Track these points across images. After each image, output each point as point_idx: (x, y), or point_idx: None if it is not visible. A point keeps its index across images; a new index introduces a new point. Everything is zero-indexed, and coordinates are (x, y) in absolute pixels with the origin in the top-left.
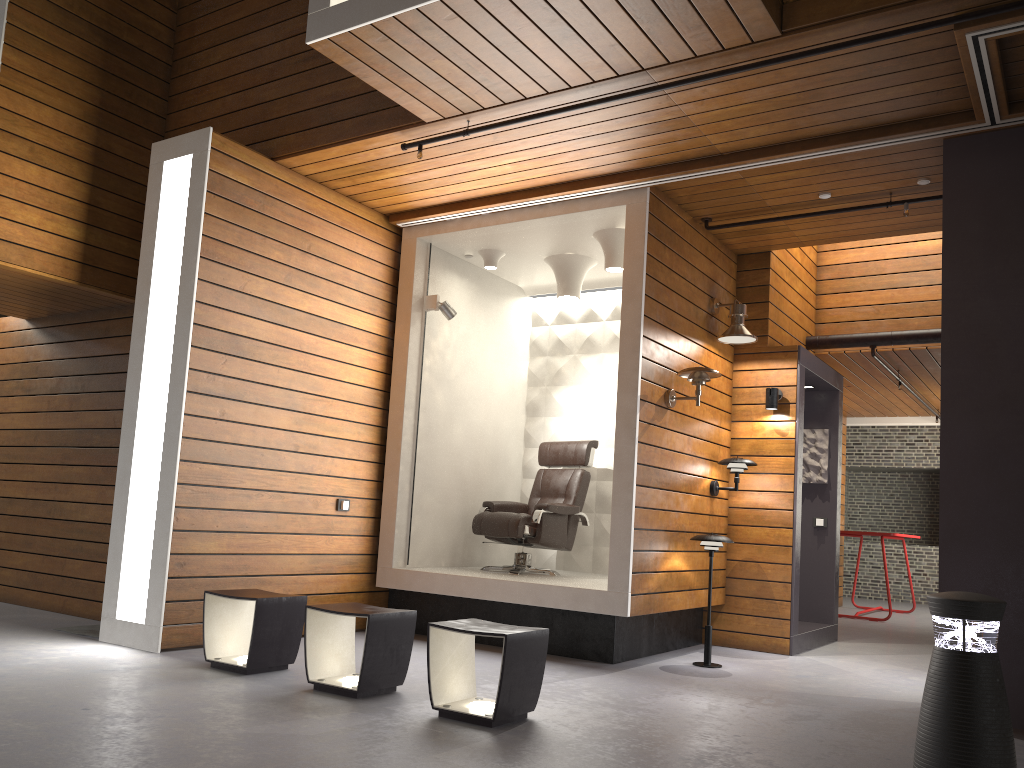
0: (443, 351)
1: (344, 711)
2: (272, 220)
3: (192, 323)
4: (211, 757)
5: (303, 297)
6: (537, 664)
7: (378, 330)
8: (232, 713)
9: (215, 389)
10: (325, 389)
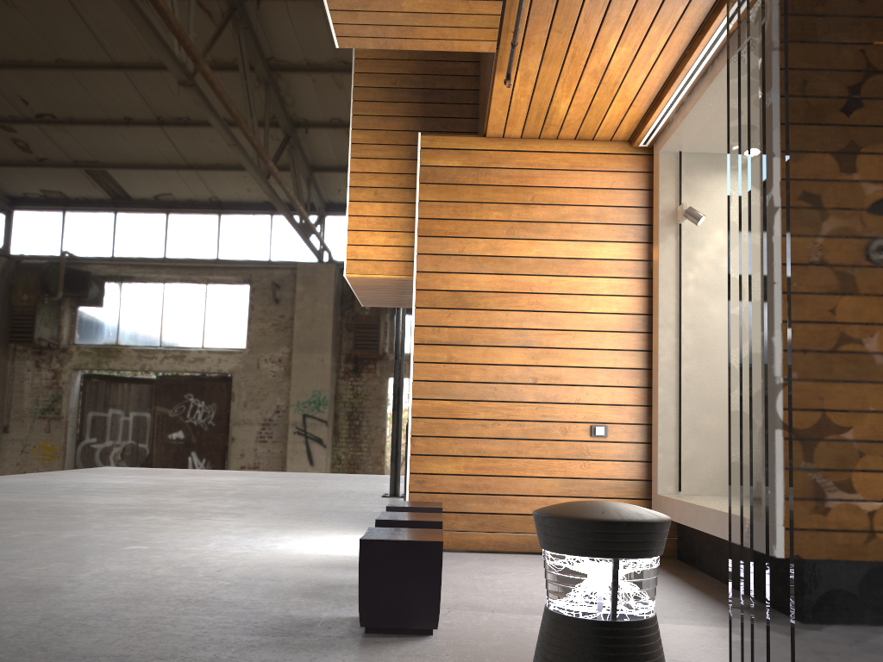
0: (717, 260)
1: (329, 600)
2: (487, 187)
3: (414, 289)
4: (142, 603)
5: (529, 244)
6: (424, 578)
7: (632, 255)
8: (266, 587)
9: (441, 339)
10: (565, 323)
